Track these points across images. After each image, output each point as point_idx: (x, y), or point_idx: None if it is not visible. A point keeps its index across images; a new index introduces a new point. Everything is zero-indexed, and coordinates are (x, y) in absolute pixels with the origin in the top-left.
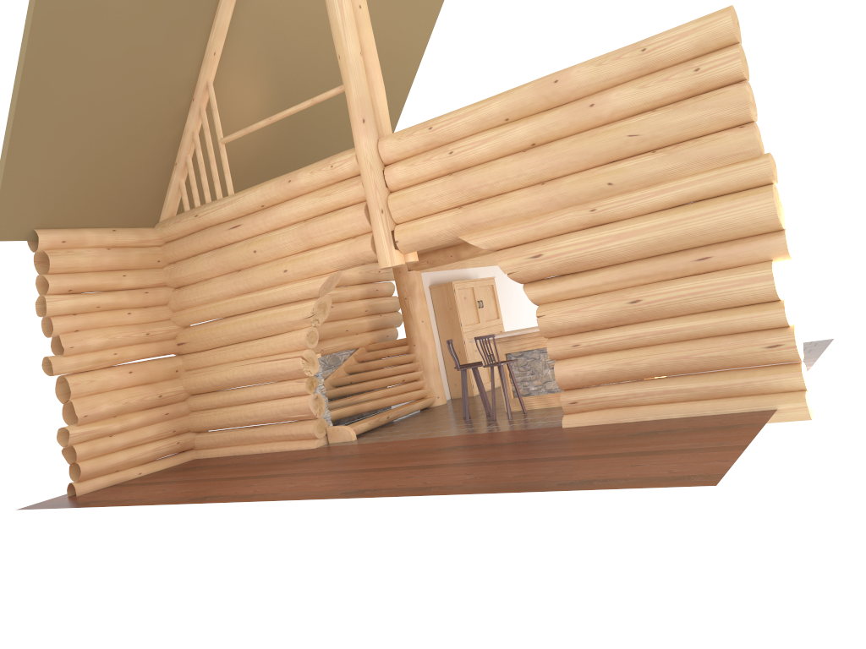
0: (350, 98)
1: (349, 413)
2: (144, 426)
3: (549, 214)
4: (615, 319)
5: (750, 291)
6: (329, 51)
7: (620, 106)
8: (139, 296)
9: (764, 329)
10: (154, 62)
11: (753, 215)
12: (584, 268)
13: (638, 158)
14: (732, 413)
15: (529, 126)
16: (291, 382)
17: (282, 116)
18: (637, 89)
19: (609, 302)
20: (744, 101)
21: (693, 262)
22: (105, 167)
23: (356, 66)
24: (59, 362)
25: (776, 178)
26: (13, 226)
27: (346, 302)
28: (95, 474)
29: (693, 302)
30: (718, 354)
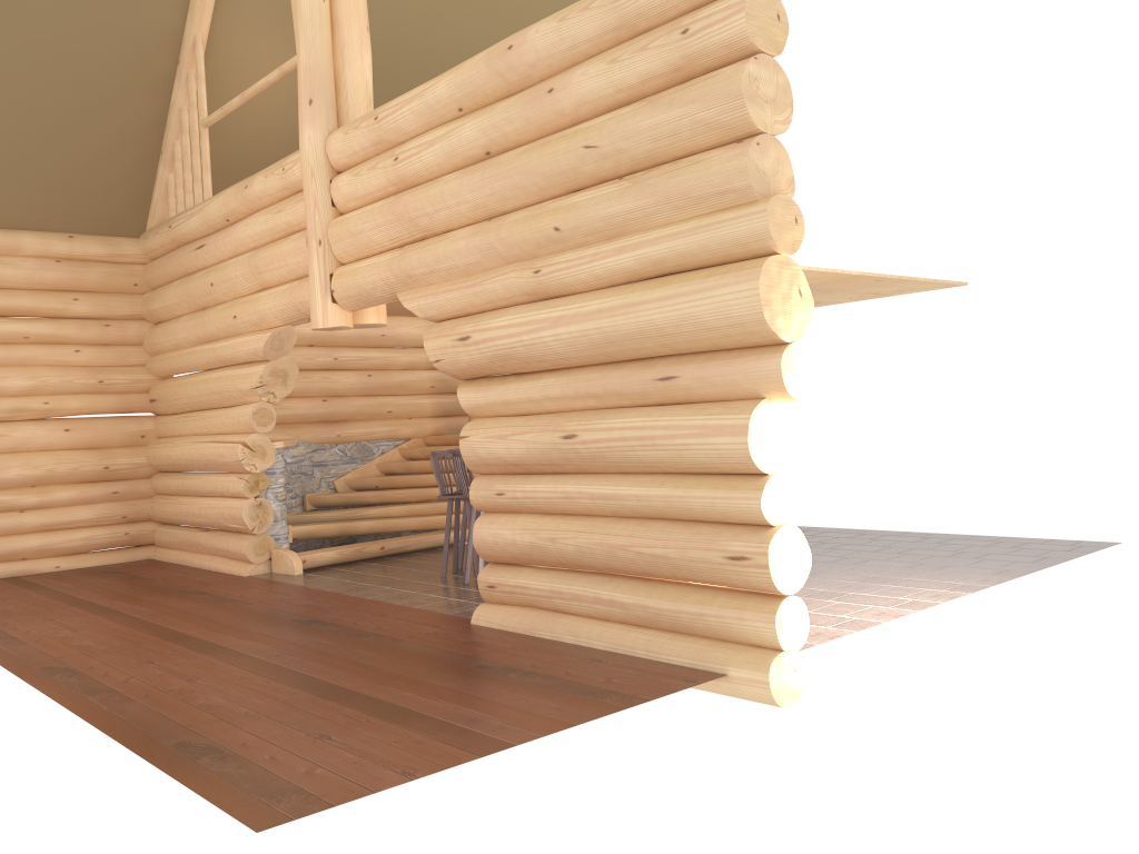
0: (298, 66)
1: (330, 533)
2: (77, 504)
3: (491, 271)
4: (547, 462)
5: (715, 451)
6: (413, 4)
7: (584, 93)
8: (93, 329)
9: (738, 522)
10: (105, 5)
11: (729, 309)
12: (525, 368)
13: (598, 188)
14: (667, 663)
15: (479, 122)
16: (234, 476)
17: (253, 90)
18: (607, 65)
19: (541, 430)
20: (738, 93)
21: (653, 382)
22: (46, 149)
23: (309, 17)
24: None
25: (791, 245)
26: None
27: (398, 371)
28: None
29: (640, 454)
30: (663, 553)
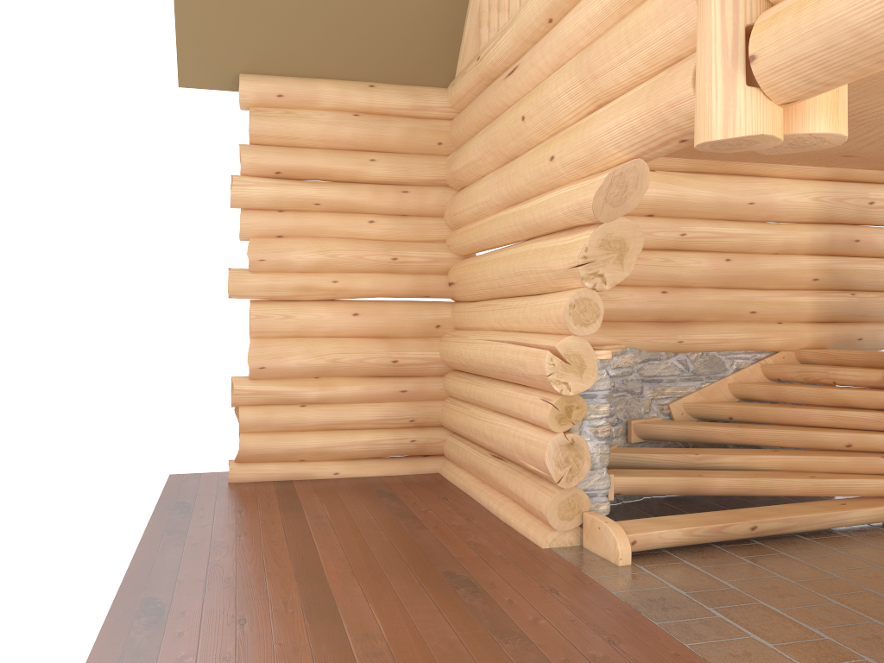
0: None
1: (668, 490)
2: (361, 402)
3: None
4: None
5: None
6: None
7: None
8: (389, 195)
9: None
10: None
11: None
12: None
13: None
14: None
15: None
16: (537, 396)
17: None
18: None
19: None
20: None
21: None
22: None
23: None
24: (240, 280)
25: None
26: (207, 66)
27: (768, 256)
28: (264, 457)
29: None
30: None
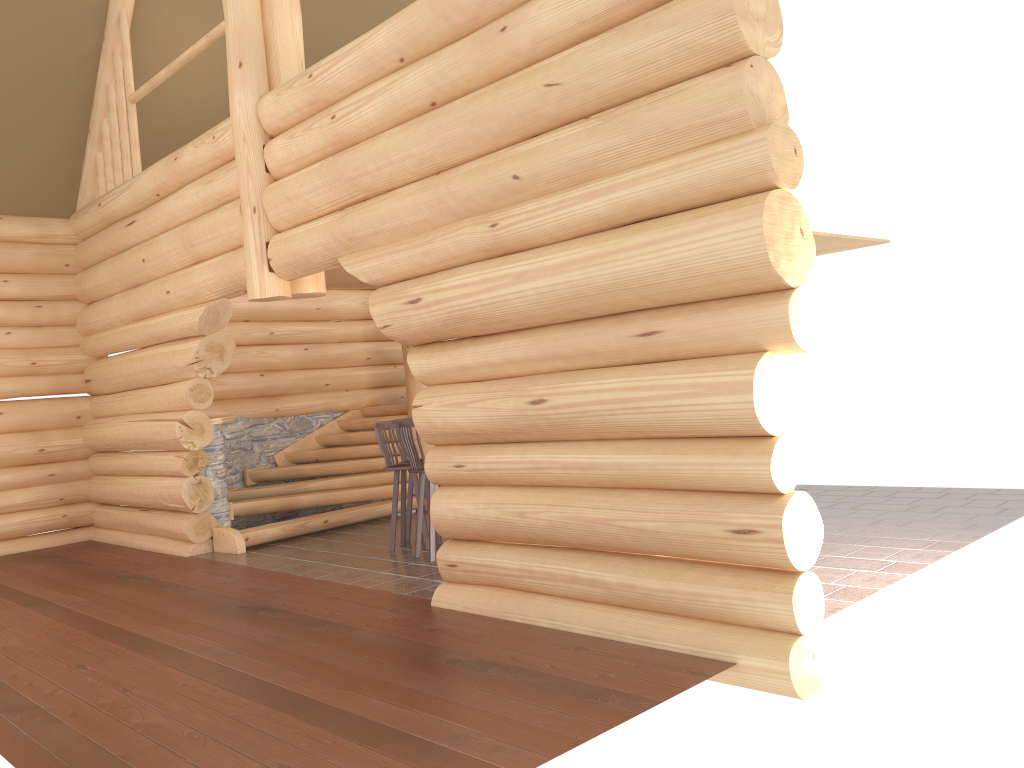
0: (226, 28)
1: (272, 508)
2: (12, 488)
3: (441, 228)
4: (512, 430)
5: (712, 411)
6: None
7: (542, 28)
8: (24, 310)
9: (740, 491)
10: None
11: (726, 252)
12: (483, 329)
13: (562, 129)
14: (663, 650)
15: (423, 70)
16: (172, 455)
17: (180, 61)
18: None
19: (504, 396)
20: (728, 9)
21: (632, 338)
22: None
23: None
24: None
25: (792, 178)
26: None
27: (334, 344)
28: None
29: (621, 418)
30: (652, 527)
